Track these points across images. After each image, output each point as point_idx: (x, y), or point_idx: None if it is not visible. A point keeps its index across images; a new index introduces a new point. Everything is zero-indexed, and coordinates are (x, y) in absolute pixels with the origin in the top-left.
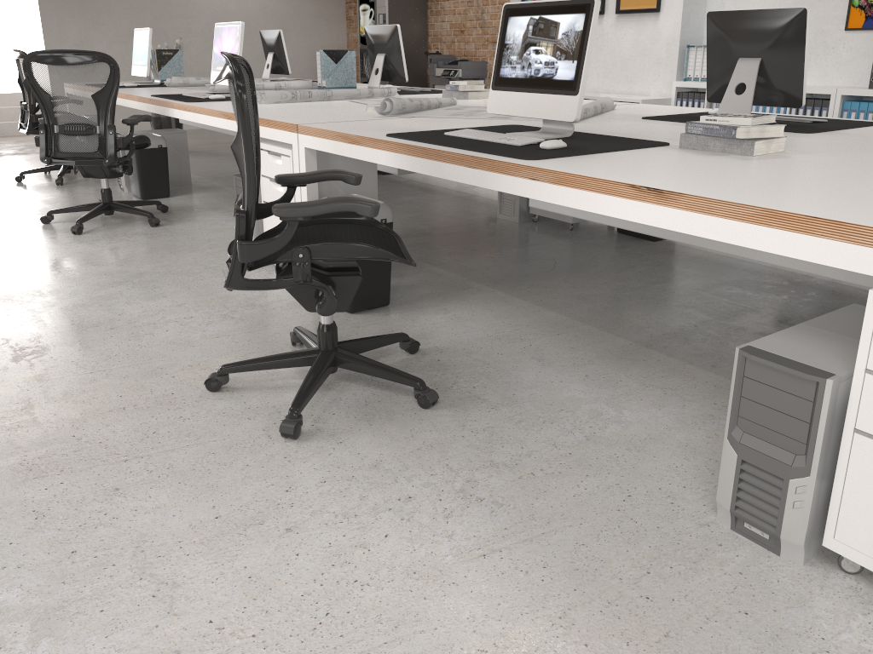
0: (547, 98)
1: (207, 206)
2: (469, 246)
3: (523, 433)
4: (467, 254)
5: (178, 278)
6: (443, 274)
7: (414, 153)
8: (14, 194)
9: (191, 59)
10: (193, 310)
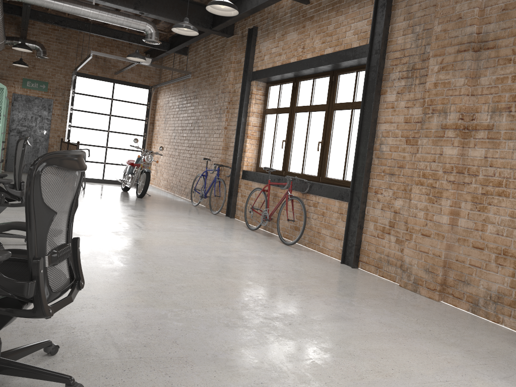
0: None
1: None
2: None
3: None
4: None
5: None
6: None
7: None
8: None
9: None
10: None
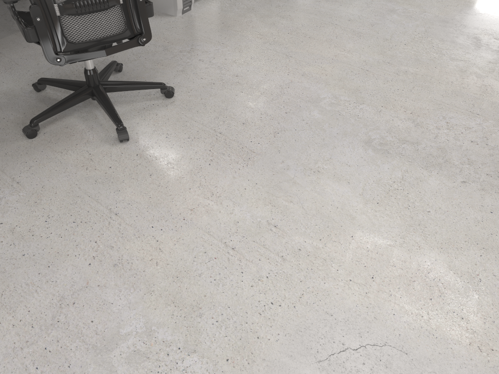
0: None
1: None
2: None
3: (136, 47)
4: None
5: None
6: None
7: None
8: None
9: None
10: None
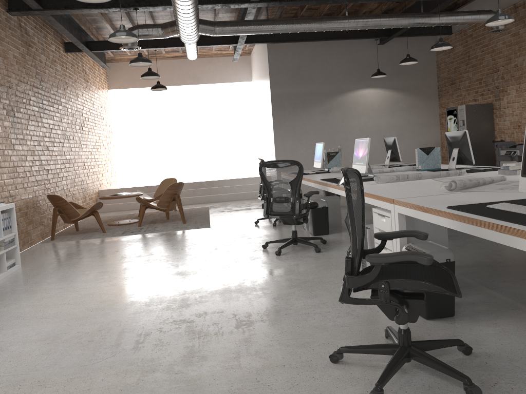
0: None
1: (348, 240)
2: (519, 276)
3: None
4: (517, 282)
5: (325, 285)
6: (497, 296)
7: (463, 220)
8: (252, 231)
9: (347, 154)
10: (330, 307)
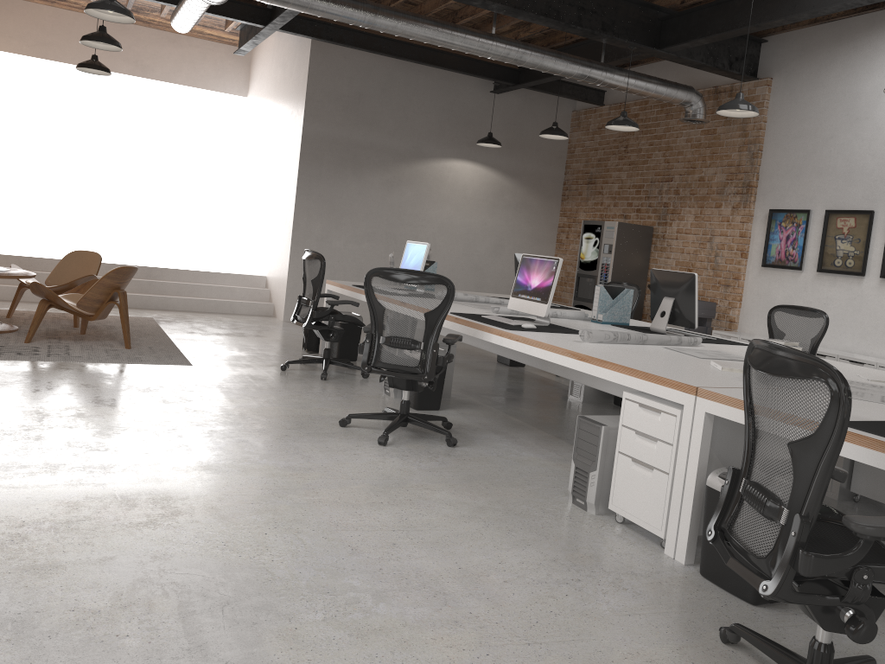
0: None
1: (484, 427)
2: None
3: None
4: None
5: (524, 520)
6: None
7: None
8: (288, 384)
9: None
10: (573, 569)
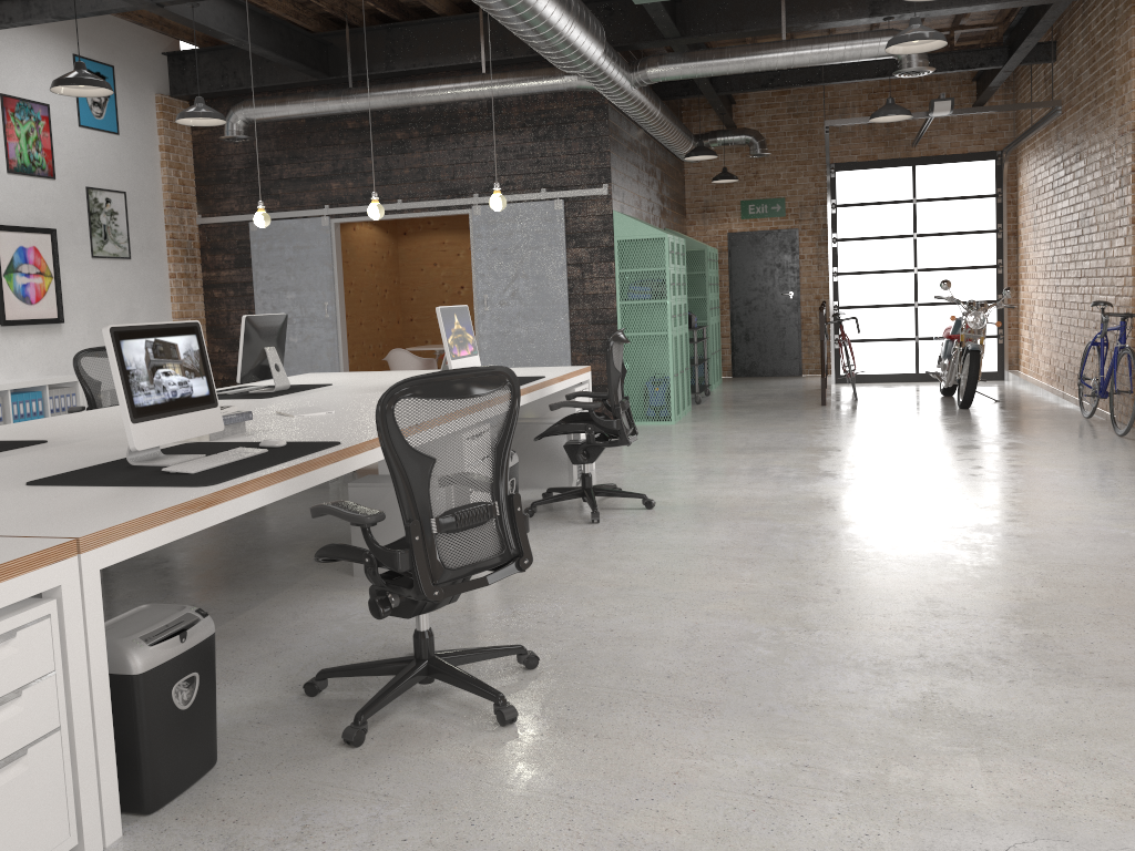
0: (195, 415)
1: None
2: None
3: None
4: None
5: None
6: None
7: (288, 475)
8: None
9: None
10: None
